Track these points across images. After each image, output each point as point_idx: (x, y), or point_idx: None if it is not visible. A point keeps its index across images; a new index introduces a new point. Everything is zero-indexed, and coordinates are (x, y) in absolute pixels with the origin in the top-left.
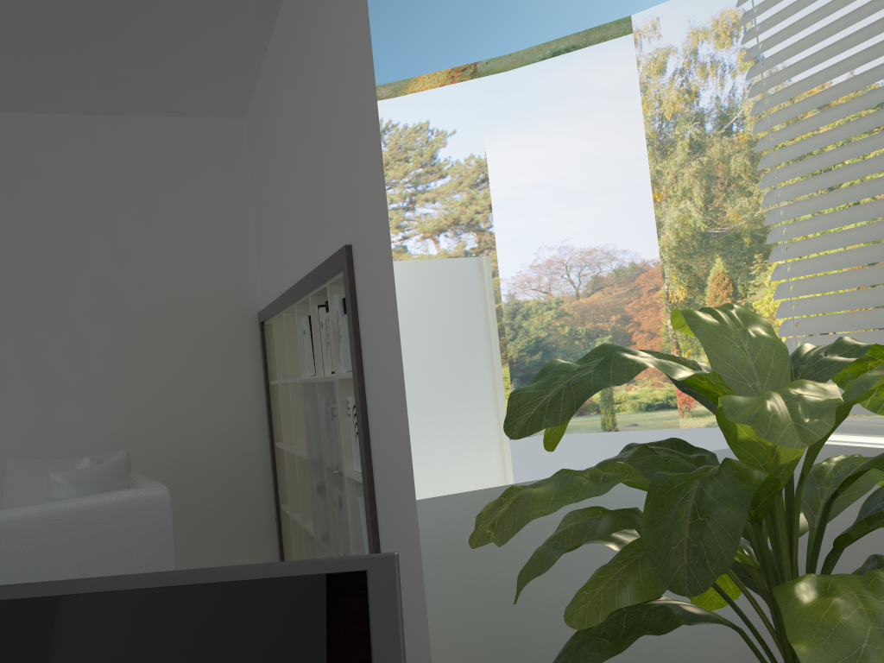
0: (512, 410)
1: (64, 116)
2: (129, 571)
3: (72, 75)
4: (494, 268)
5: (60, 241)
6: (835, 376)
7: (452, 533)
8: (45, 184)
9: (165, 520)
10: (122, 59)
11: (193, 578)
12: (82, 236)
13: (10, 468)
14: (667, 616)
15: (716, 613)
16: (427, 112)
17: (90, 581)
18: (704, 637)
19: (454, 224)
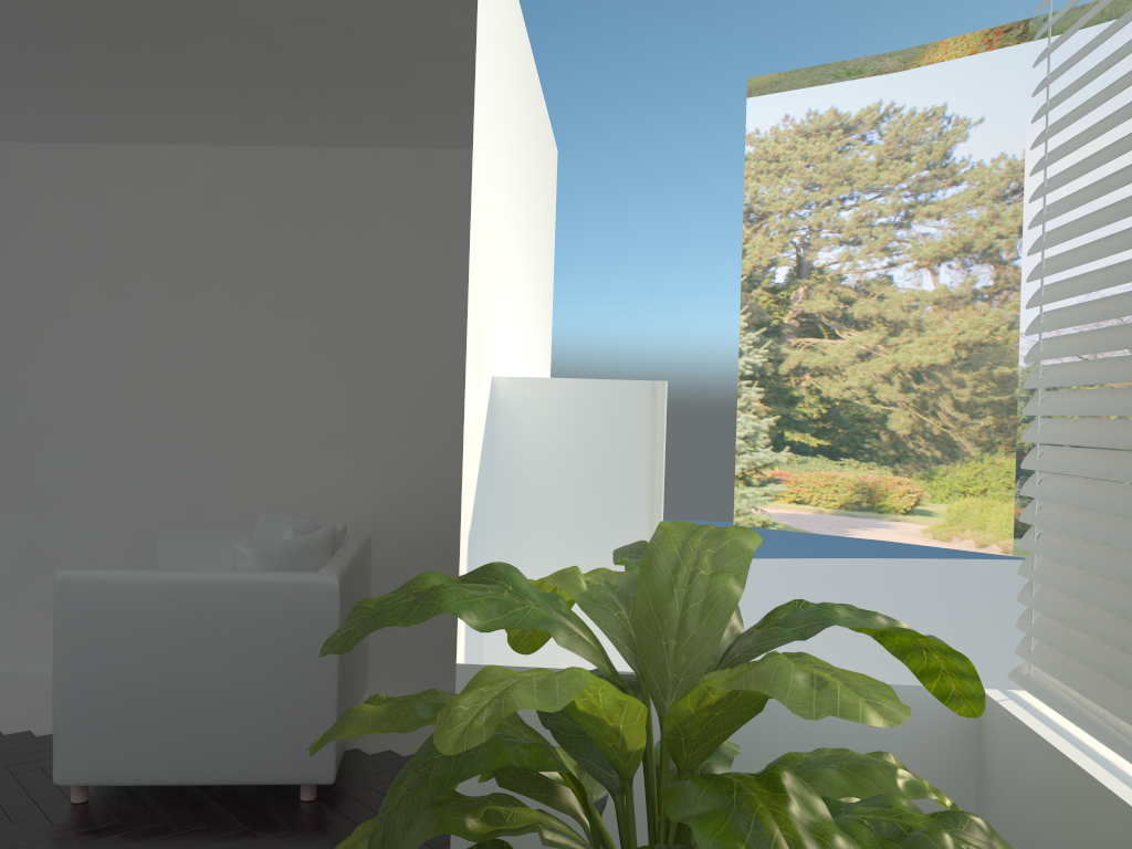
0: (346, 621)
1: (367, 150)
2: (291, 654)
3: (355, 114)
4: (1013, 317)
5: (351, 285)
6: (887, 643)
7: None
8: (342, 223)
9: (331, 611)
10: (394, 99)
11: None
12: (372, 282)
13: (259, 519)
14: None
15: None
16: (946, 92)
17: None
18: None
19: (963, 251)
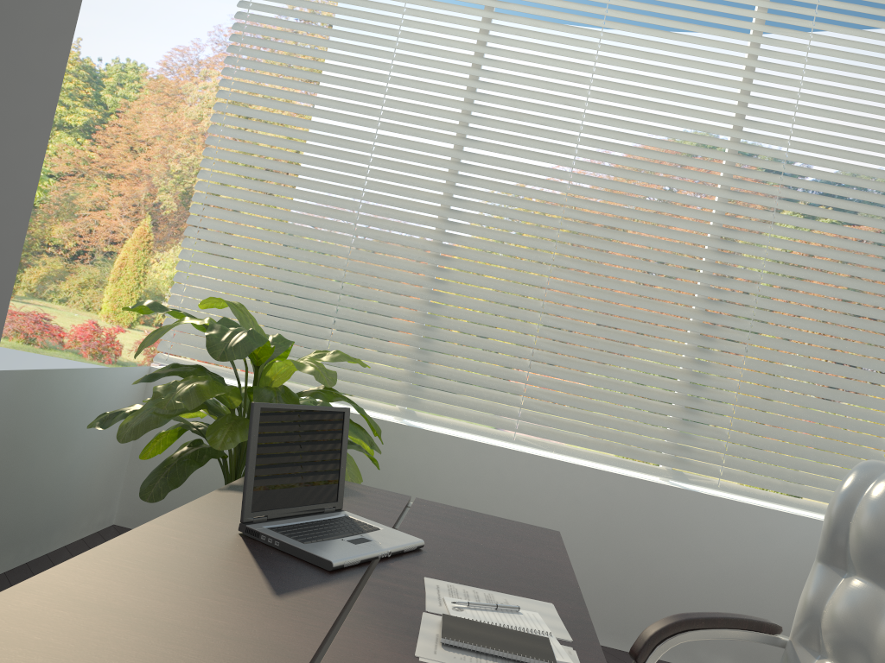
0: (210, 345)
1: None
2: None
3: None
4: None
5: None
6: None
7: (4, 397)
8: None
9: None
10: None
11: (313, 408)
12: None
13: None
14: (217, 451)
15: (97, 467)
16: None
17: (291, 405)
18: (88, 482)
19: None
